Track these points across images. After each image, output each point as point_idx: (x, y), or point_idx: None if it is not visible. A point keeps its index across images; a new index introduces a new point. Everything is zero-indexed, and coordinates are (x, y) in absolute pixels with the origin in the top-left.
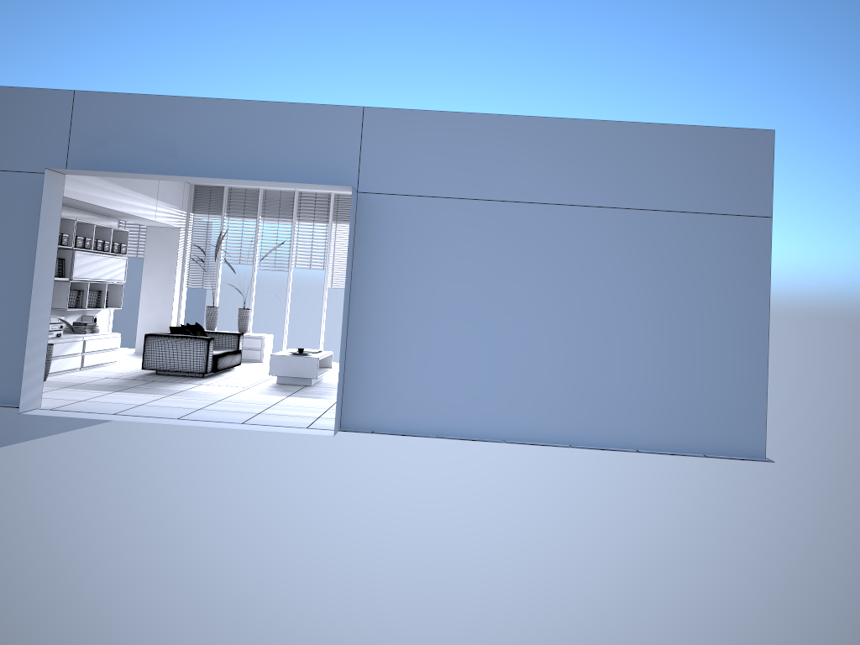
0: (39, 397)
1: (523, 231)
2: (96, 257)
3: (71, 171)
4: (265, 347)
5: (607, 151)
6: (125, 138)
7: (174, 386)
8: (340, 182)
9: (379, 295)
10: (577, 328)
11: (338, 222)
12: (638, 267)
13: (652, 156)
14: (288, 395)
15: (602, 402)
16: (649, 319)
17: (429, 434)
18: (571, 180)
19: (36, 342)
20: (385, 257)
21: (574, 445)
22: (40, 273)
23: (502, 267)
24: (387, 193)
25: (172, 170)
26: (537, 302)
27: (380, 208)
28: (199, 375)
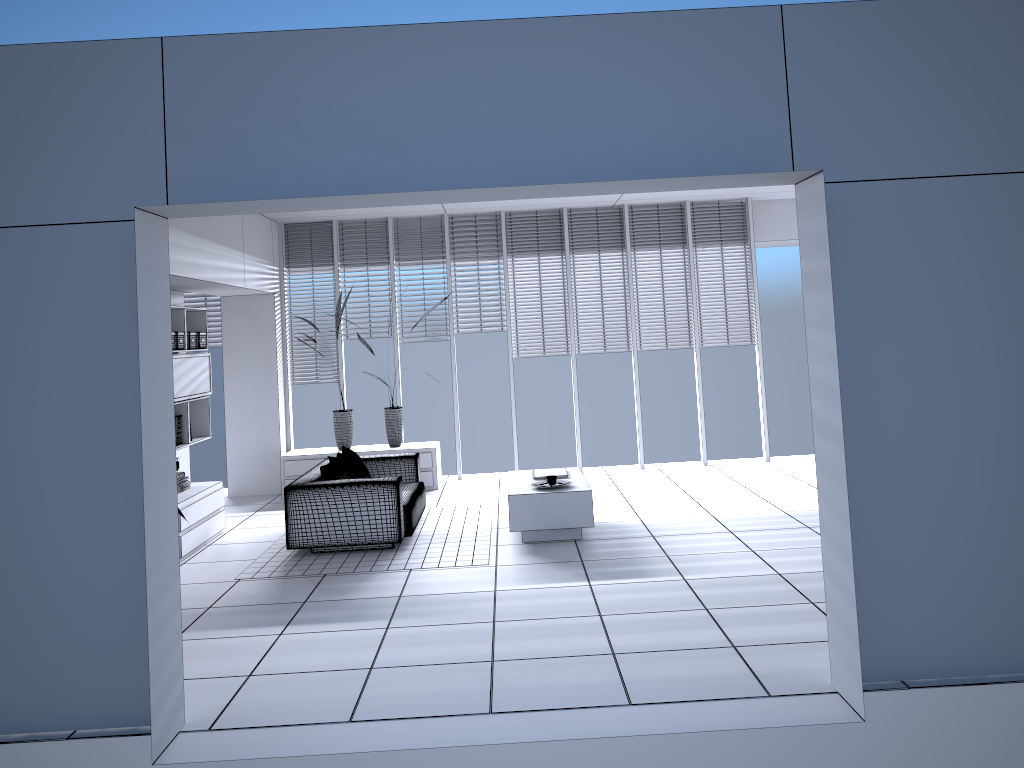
0: (180, 704)
1: None
2: None
3: (189, 209)
4: (437, 464)
5: None
6: (286, 126)
7: (371, 585)
8: (755, 168)
9: (871, 393)
10: None
11: (516, 256)
12: None
13: None
14: (585, 577)
15: None
16: None
17: (1019, 671)
18: None
19: (162, 591)
20: (871, 313)
21: None
22: (152, 440)
23: None
24: (857, 179)
25: (397, 184)
26: None
27: (847, 213)
28: (386, 546)
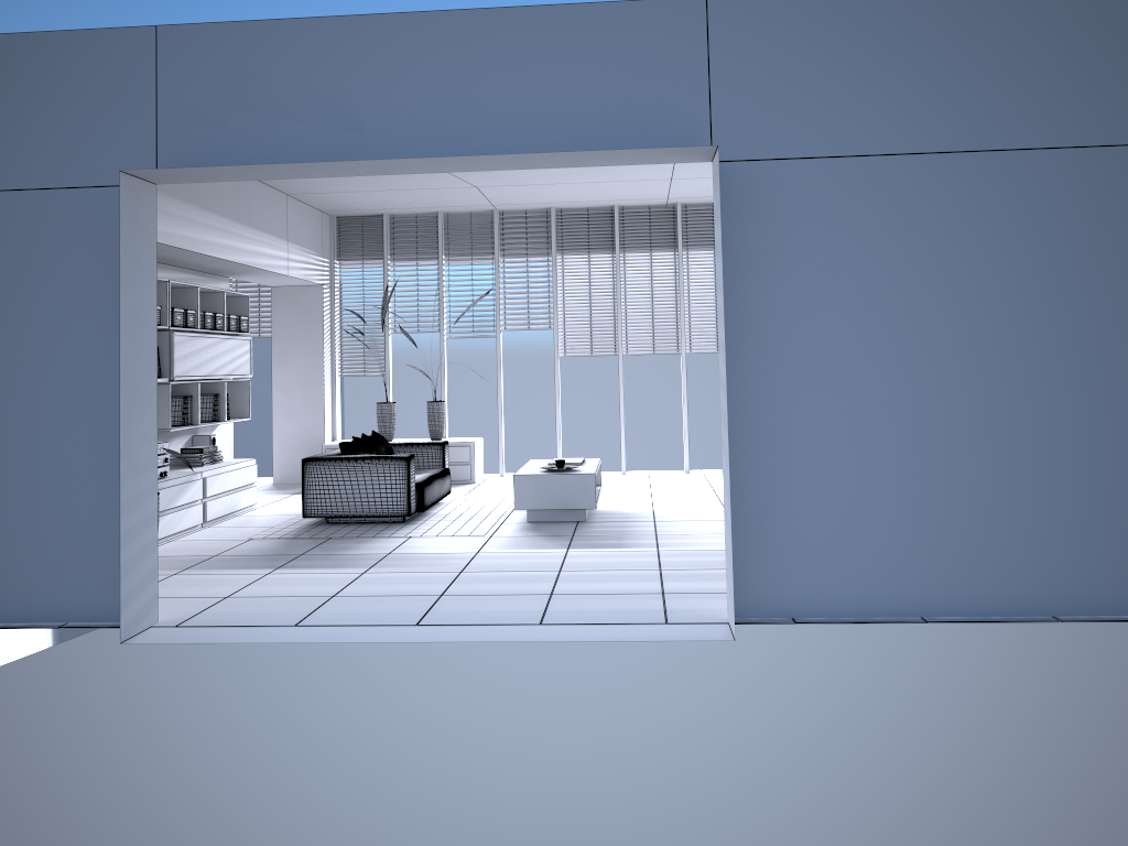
0: (154, 604)
1: (1048, 205)
2: (205, 340)
3: (169, 174)
4: (476, 458)
5: None
6: (259, 104)
7: (368, 546)
8: (676, 146)
9: (775, 355)
10: None
11: (566, 253)
12: None
13: None
14: (567, 546)
15: None
16: None
17: (904, 616)
18: None
19: (137, 503)
20: (779, 281)
21: None
22: (132, 372)
23: (1014, 279)
24: (770, 158)
25: (354, 157)
26: (1092, 341)
27: (760, 188)
28: (397, 519)
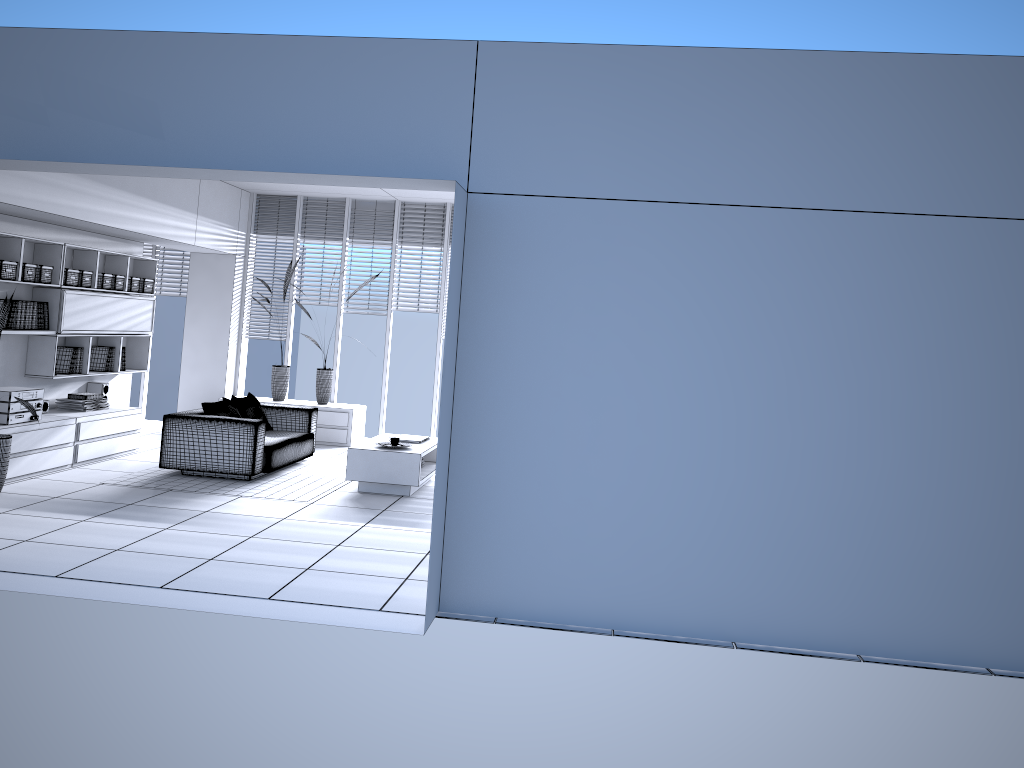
0: None
1: (768, 260)
2: (101, 299)
3: None
4: (354, 424)
5: (926, 111)
6: (76, 105)
7: (195, 502)
8: (437, 175)
9: (506, 375)
10: (870, 439)
11: None
12: (988, 326)
13: (1013, 118)
14: (368, 521)
15: (920, 577)
16: (1010, 423)
17: (597, 626)
18: (858, 166)
19: None
20: (516, 307)
21: (865, 655)
22: None
23: (729, 326)
24: (520, 194)
25: (153, 159)
26: (795, 390)
27: (508, 221)
28: (244, 477)
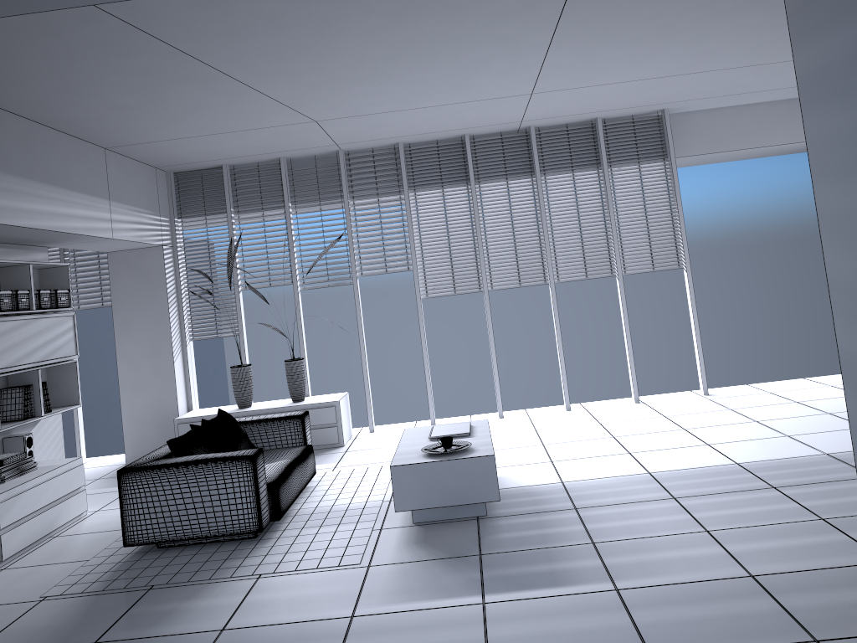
0: None
1: None
2: (1, 325)
3: None
4: (343, 418)
5: None
6: None
7: (197, 608)
8: None
9: None
10: None
11: (418, 190)
12: None
13: None
14: (480, 587)
15: None
16: None
17: None
18: None
19: None
20: None
21: None
22: None
23: None
24: None
25: None
26: None
27: None
28: (247, 535)
